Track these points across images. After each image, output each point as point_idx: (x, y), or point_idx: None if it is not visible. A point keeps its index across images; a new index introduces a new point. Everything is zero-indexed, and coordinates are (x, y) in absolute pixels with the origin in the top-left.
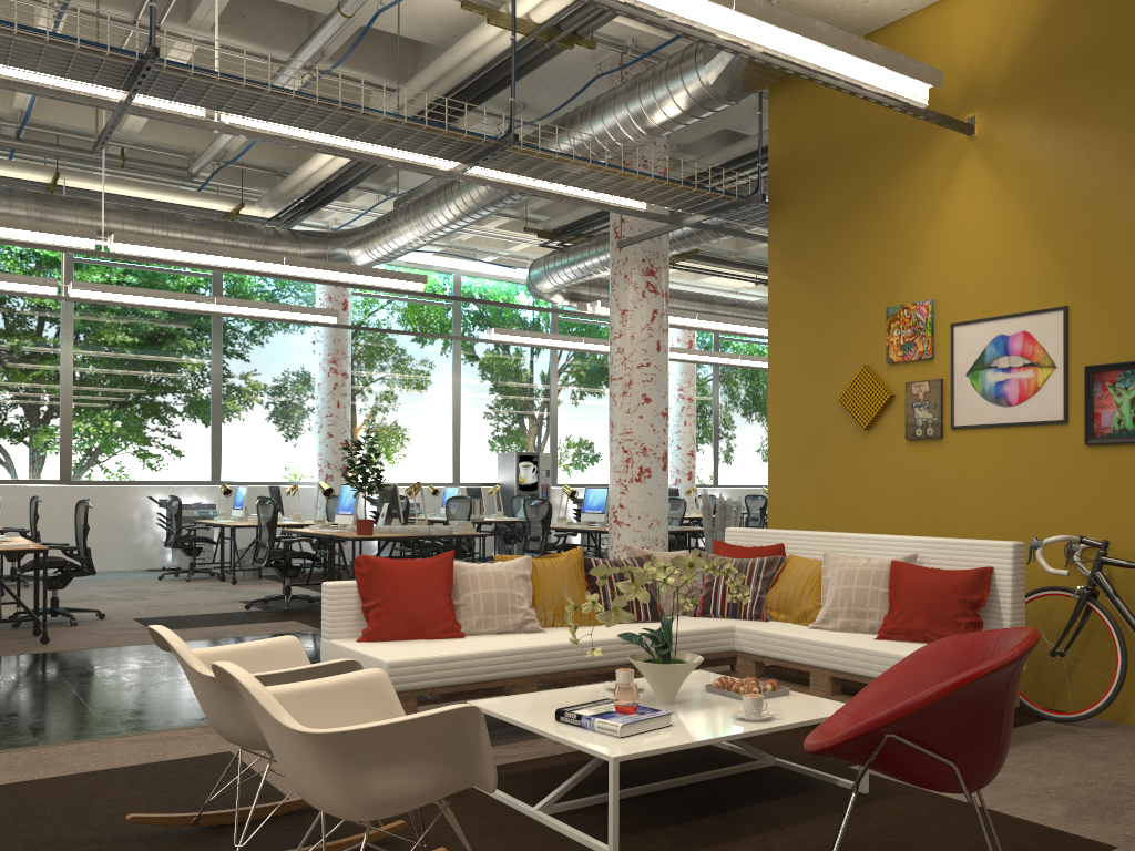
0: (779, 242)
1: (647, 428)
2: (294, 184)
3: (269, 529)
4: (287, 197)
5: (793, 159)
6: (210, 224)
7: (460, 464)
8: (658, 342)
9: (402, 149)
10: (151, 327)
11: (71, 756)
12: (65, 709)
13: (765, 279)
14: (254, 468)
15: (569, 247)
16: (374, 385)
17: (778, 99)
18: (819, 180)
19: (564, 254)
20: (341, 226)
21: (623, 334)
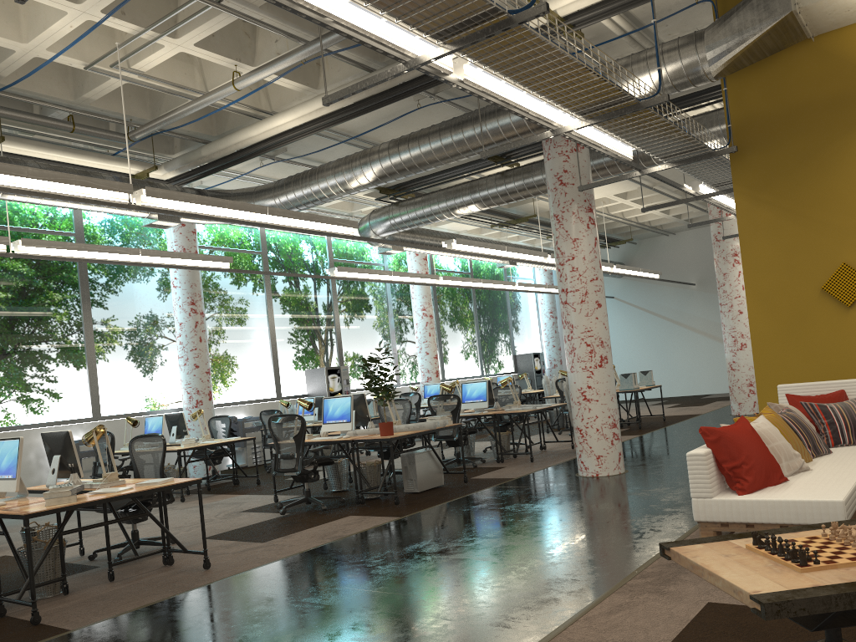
0: (744, 180)
1: (601, 326)
2: (221, 148)
3: (296, 441)
4: (200, 161)
5: (751, 121)
6: (139, 184)
7: (280, 382)
8: (600, 262)
9: (565, 105)
10: (27, 282)
11: (608, 634)
12: (451, 606)
13: (506, 222)
14: (126, 401)
15: (412, 199)
16: (211, 321)
17: (731, 79)
18: (780, 135)
19: (410, 205)
20: (211, 187)
21: (576, 256)
